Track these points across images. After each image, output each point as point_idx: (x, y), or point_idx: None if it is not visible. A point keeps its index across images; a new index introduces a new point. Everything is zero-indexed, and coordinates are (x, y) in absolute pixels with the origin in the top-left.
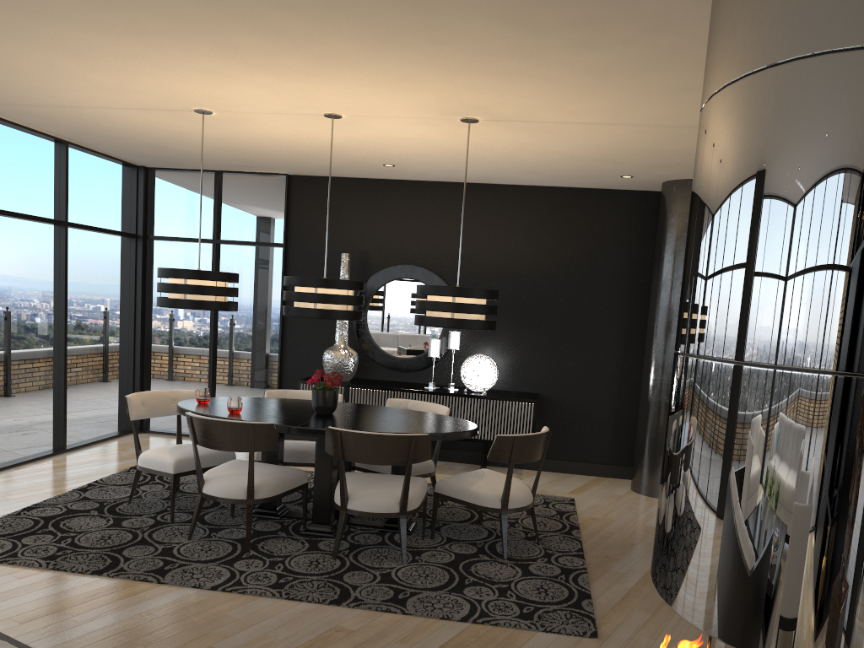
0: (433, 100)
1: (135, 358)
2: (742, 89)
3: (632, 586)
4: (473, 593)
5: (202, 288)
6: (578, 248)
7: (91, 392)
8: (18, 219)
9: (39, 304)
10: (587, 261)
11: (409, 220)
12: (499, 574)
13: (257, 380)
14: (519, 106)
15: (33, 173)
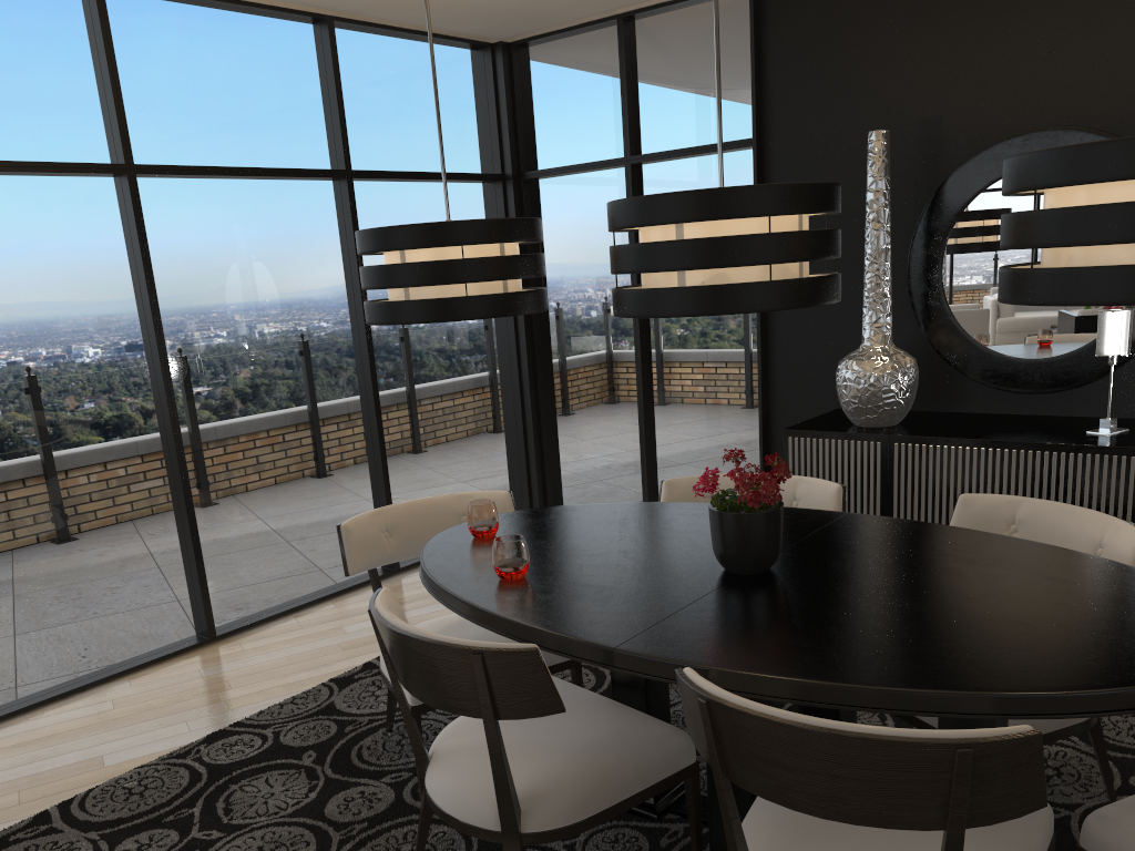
0: None
1: (523, 396)
2: None
3: None
4: None
5: (429, 268)
6: None
7: (443, 466)
8: (250, 180)
9: (315, 327)
10: None
11: (1043, 16)
12: None
13: (724, 426)
14: None
15: (268, 89)
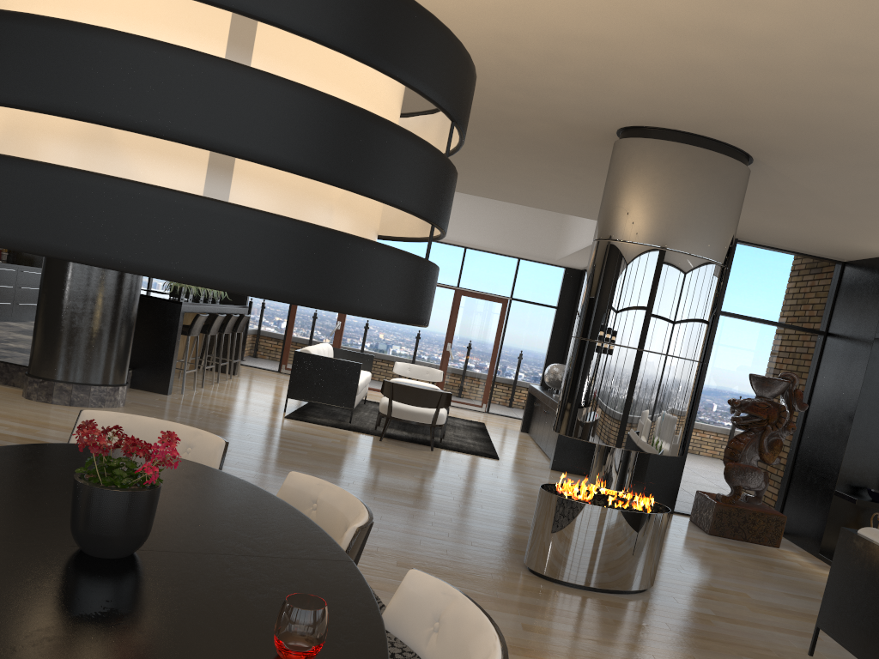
0: None
1: None
2: (720, 268)
3: None
4: None
5: None
6: None
7: None
8: None
9: None
10: None
11: None
12: None
13: None
14: None
15: None
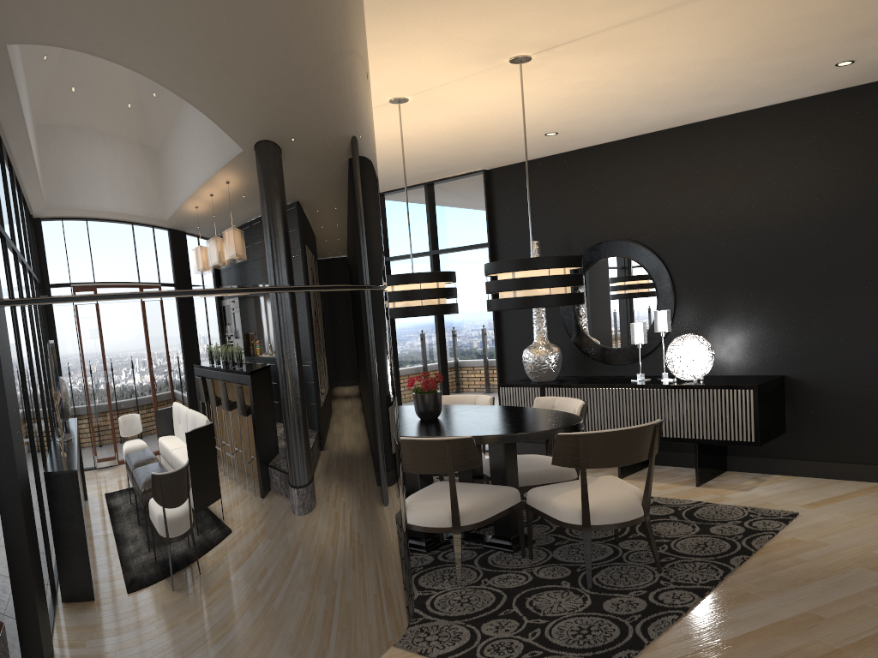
0: (445, 51)
1: None
2: None
3: (729, 639)
4: (492, 627)
5: None
6: (818, 177)
7: None
8: None
9: None
10: (833, 192)
11: (607, 189)
12: (556, 606)
13: (482, 387)
14: (535, 24)
15: None
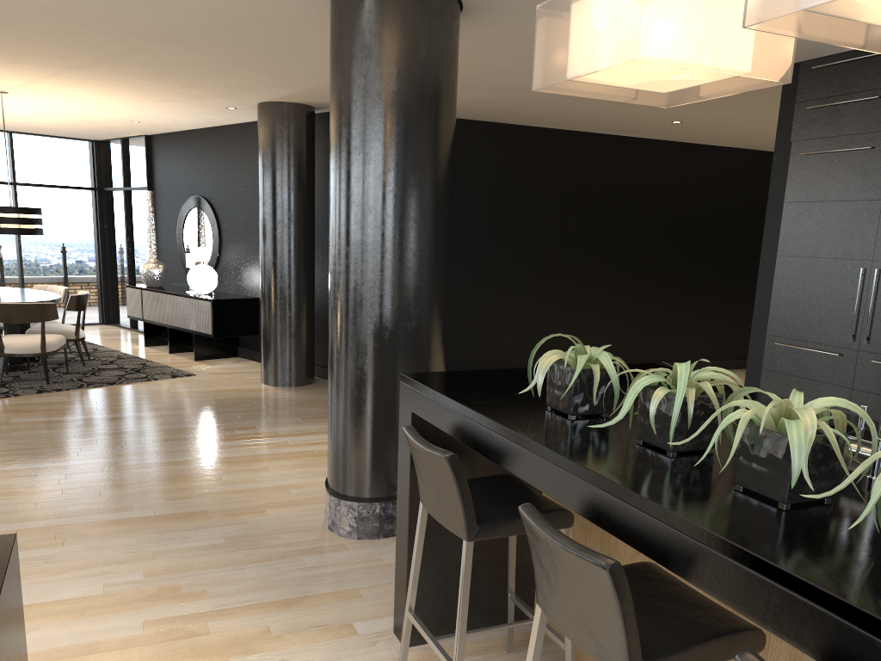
0: None
1: (101, 273)
2: None
3: (5, 404)
4: None
5: None
6: None
7: None
8: None
9: None
10: None
11: (196, 161)
12: None
13: None
14: None
15: None
